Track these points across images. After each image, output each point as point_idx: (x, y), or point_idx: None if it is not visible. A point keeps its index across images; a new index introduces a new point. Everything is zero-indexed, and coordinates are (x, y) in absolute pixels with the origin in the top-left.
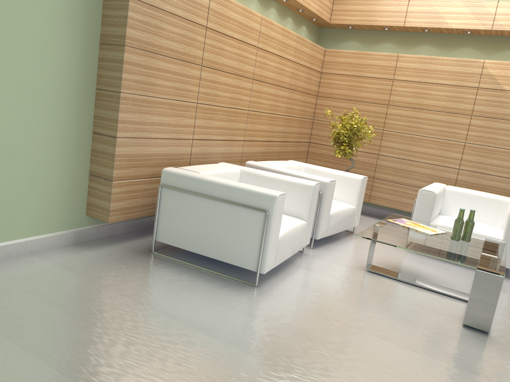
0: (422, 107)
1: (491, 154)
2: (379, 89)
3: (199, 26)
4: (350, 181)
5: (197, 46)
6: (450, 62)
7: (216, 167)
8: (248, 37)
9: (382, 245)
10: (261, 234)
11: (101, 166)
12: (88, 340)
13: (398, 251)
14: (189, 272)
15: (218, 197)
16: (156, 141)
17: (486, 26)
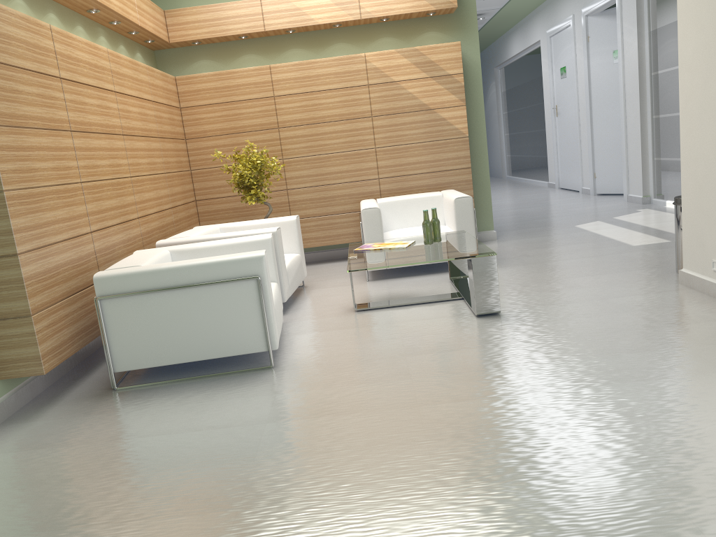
0: (318, 120)
1: (404, 153)
2: (262, 111)
3: (53, 79)
4: (284, 227)
5: (59, 106)
6: (331, 63)
7: (146, 256)
8: (103, 80)
9: (344, 286)
10: (259, 305)
11: (2, 303)
12: (171, 483)
13: (364, 285)
14: (186, 387)
15: (189, 283)
16: (57, 246)
17: (354, 15)
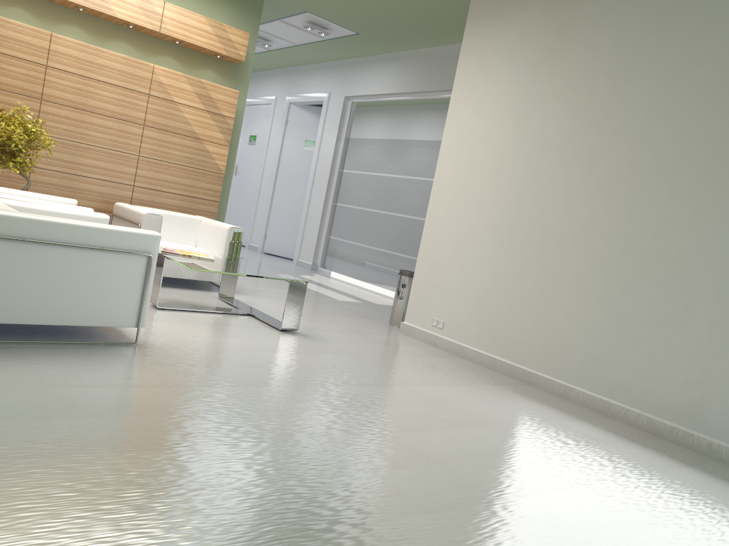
0: (88, 108)
1: (165, 170)
2: (27, 75)
3: None
4: None
5: None
6: (119, 59)
7: None
8: None
9: None
10: (142, 281)
11: None
12: (172, 423)
13: None
14: (57, 350)
15: (82, 244)
16: None
17: (155, 26)
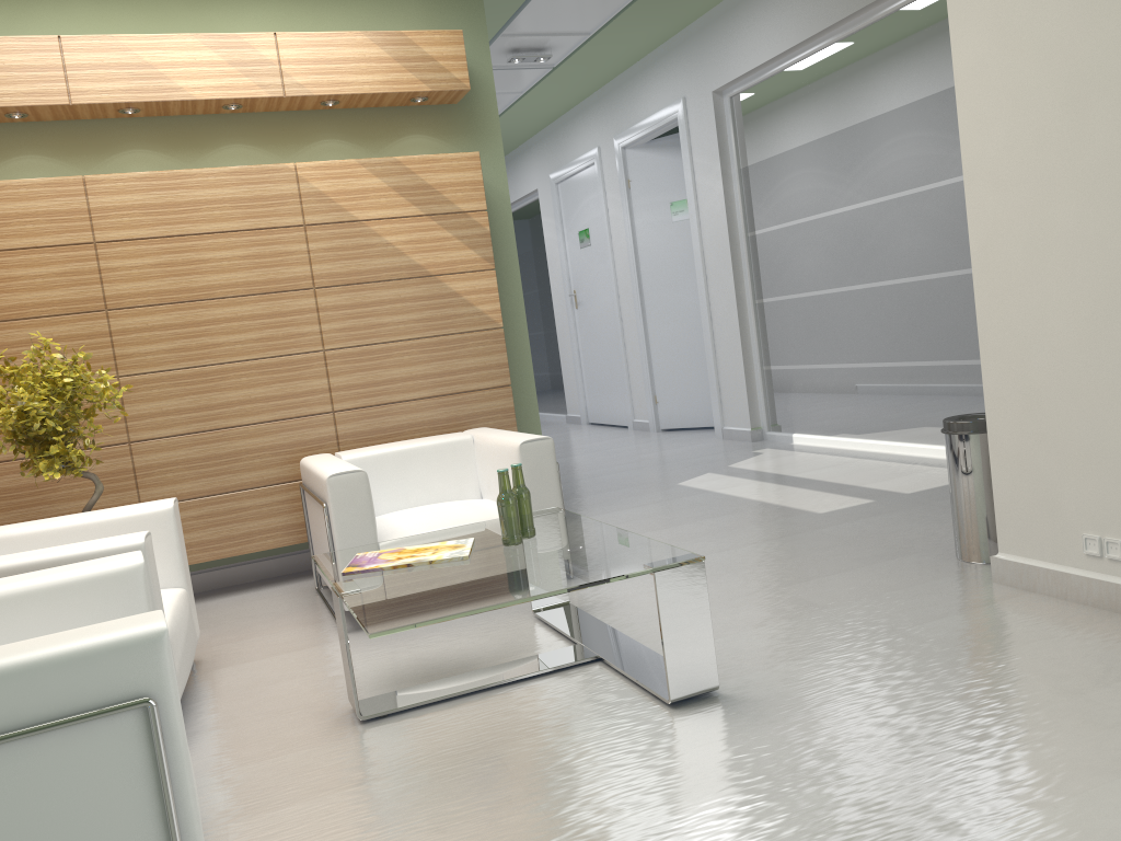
0: (198, 294)
1: (384, 360)
2: (66, 274)
3: None
4: (143, 527)
5: None
6: (225, 179)
7: None
8: None
9: (295, 650)
10: (151, 786)
11: None
12: None
13: None
14: None
15: None
16: None
17: (271, 88)
